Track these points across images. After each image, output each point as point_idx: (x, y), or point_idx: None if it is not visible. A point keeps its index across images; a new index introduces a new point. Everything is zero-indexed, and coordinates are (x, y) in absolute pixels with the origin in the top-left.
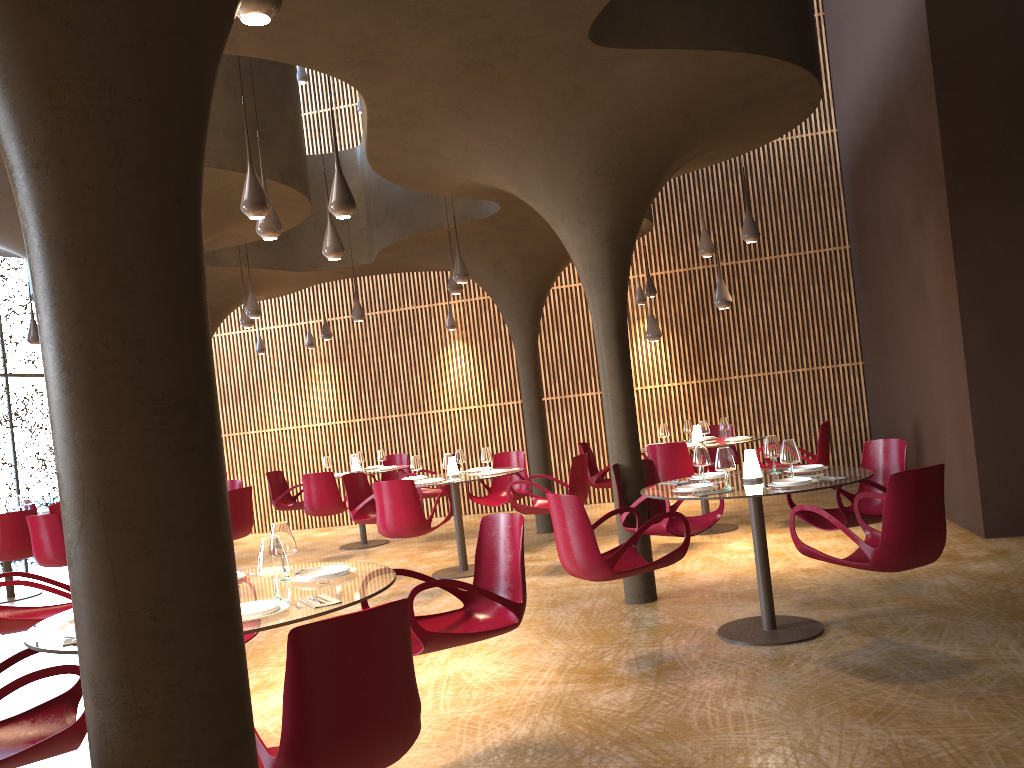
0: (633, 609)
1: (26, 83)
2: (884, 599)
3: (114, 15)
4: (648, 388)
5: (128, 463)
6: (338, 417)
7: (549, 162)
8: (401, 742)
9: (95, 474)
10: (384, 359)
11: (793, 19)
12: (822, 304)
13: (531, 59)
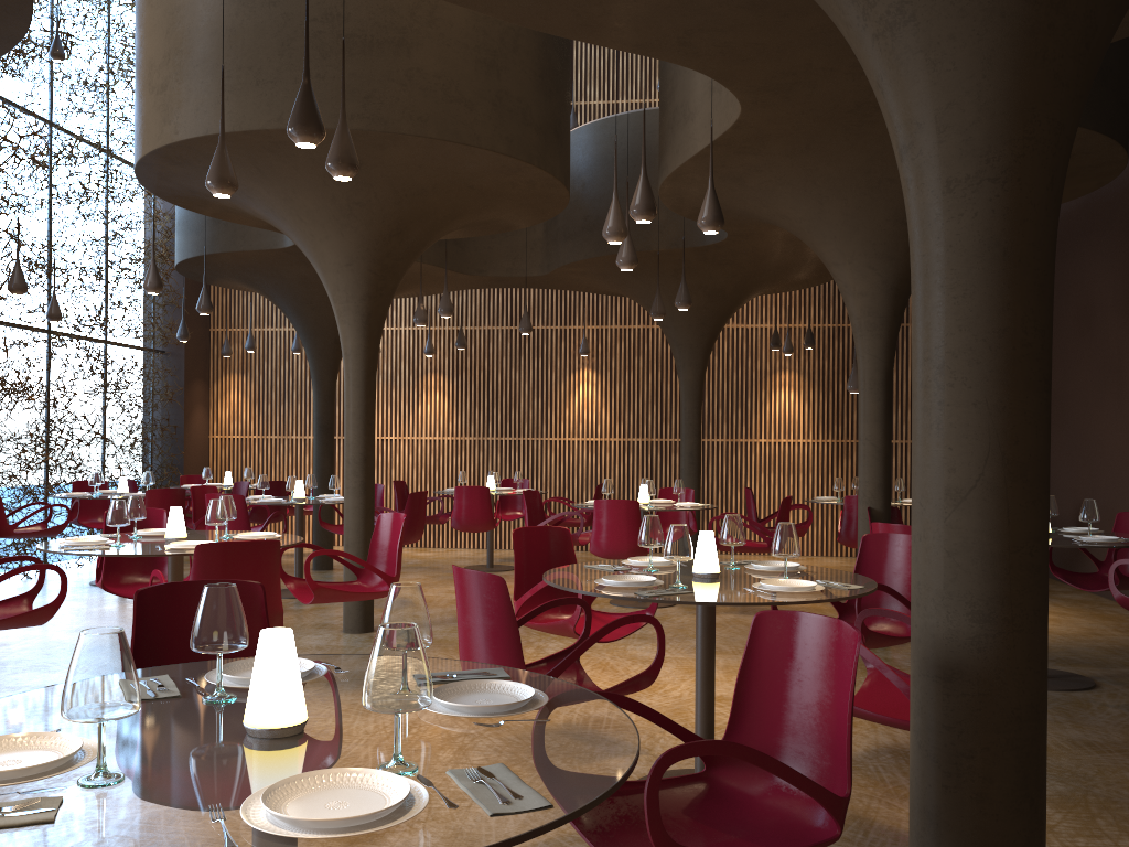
0: (874, 650)
1: (1008, 115)
2: (1126, 663)
3: (1080, 72)
4: (781, 441)
5: (1028, 427)
6: (446, 432)
7: (859, 205)
8: None
9: (1002, 433)
10: (505, 377)
11: (1125, 105)
12: None
13: None
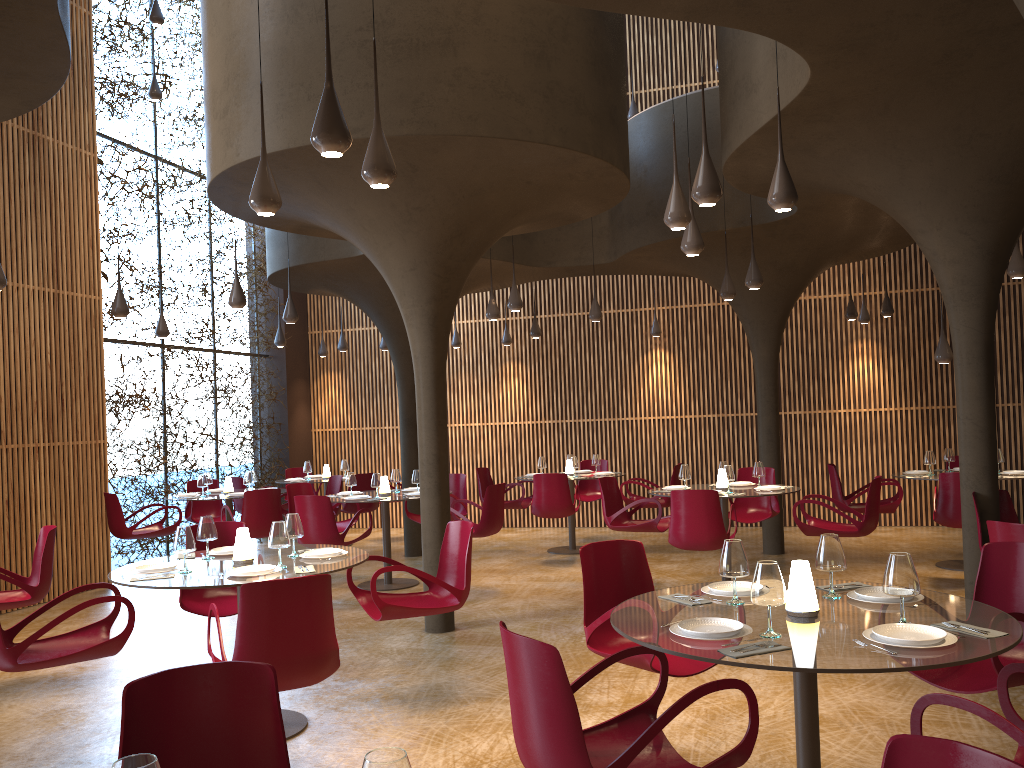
0: None
1: None
2: None
3: None
4: (862, 411)
5: None
6: (527, 417)
7: (947, 166)
8: None
9: None
10: (579, 361)
11: None
12: None
13: (1018, 51)
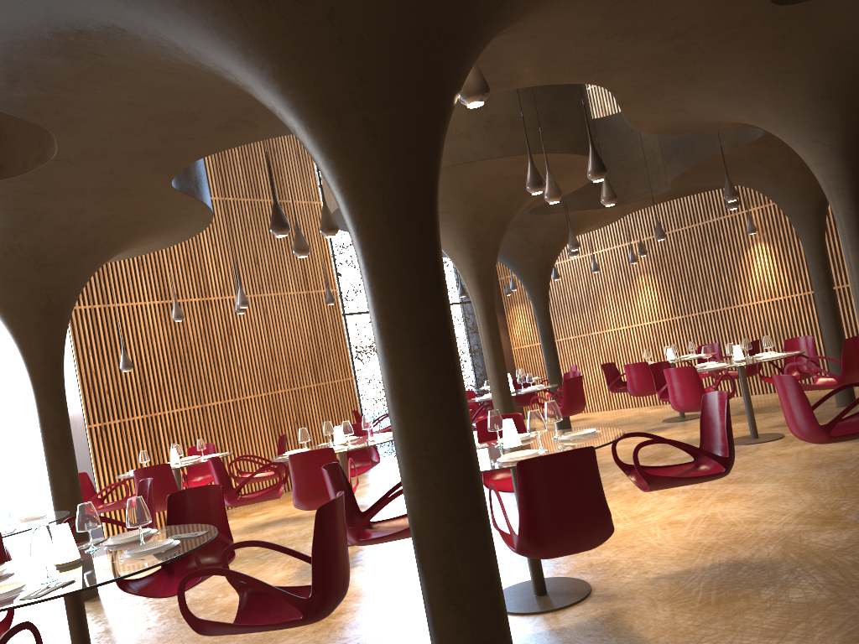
0: None
1: (348, 192)
2: None
3: (380, 151)
4: None
5: (407, 372)
6: (660, 316)
7: (775, 97)
8: (594, 535)
9: (394, 378)
10: (695, 265)
11: None
12: None
13: (730, 30)
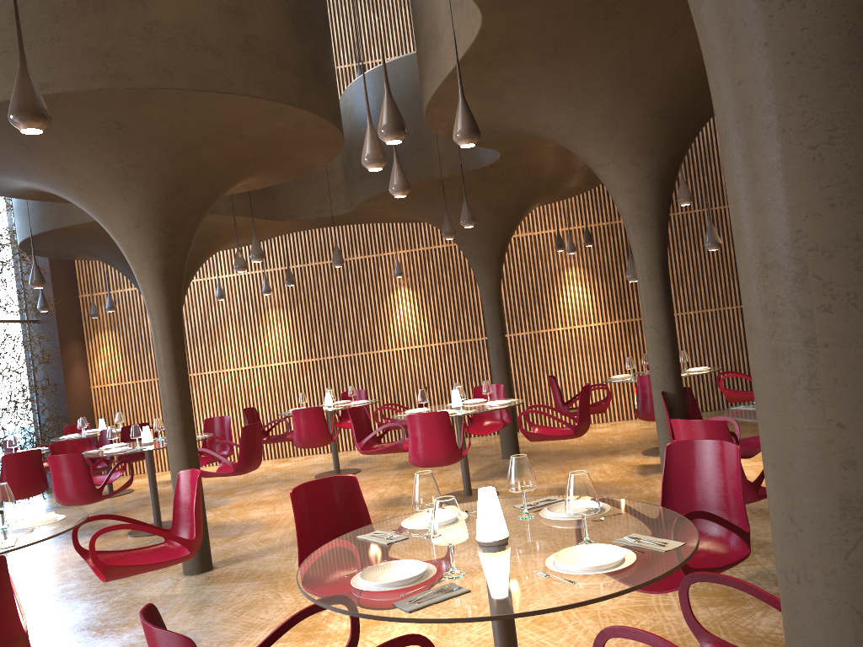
0: None
1: None
2: None
3: None
4: (576, 328)
5: None
6: (292, 357)
7: (615, 104)
8: None
9: None
10: (335, 304)
11: None
12: (727, 253)
13: None
